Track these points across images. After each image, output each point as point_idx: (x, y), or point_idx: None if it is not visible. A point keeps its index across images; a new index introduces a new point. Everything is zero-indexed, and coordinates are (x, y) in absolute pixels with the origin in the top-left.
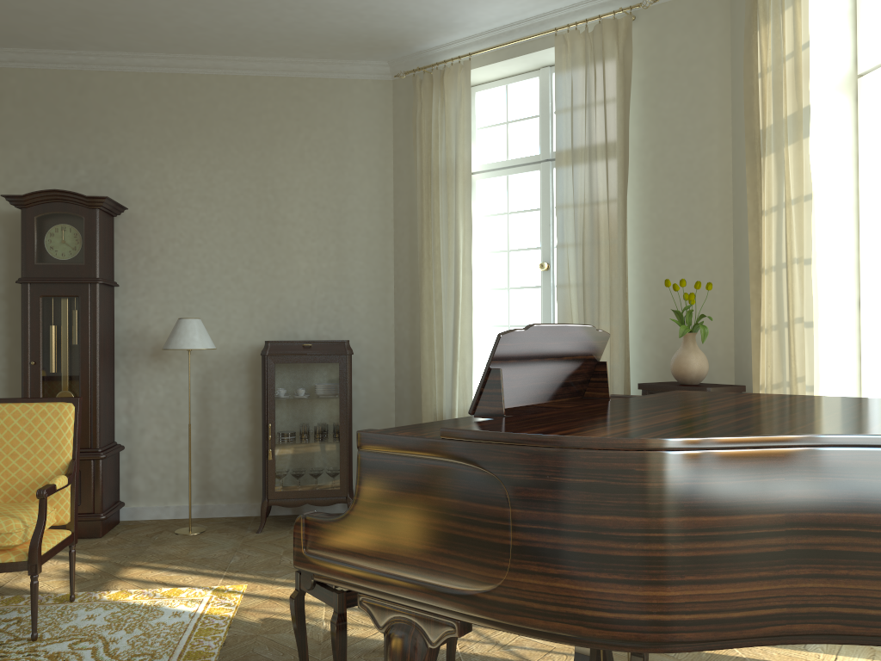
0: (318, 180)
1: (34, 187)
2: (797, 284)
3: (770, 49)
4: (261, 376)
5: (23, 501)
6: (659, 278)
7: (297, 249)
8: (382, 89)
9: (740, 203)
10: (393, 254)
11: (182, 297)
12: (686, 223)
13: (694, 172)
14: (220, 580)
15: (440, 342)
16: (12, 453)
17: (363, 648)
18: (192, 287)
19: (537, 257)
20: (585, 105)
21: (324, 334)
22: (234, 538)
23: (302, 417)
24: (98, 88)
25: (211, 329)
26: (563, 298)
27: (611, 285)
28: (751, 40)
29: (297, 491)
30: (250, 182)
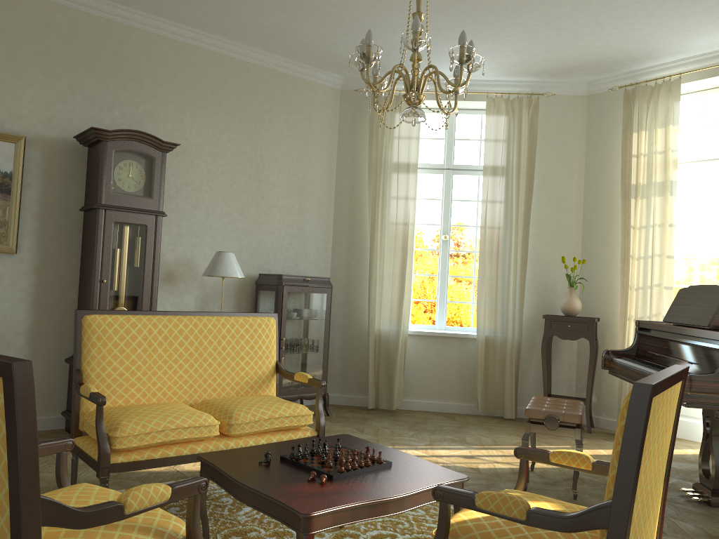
0: (291, 153)
1: (73, 118)
2: (657, 267)
3: (645, 145)
4: (276, 301)
5: (249, 395)
6: (537, 254)
7: (274, 203)
8: (334, 94)
9: (590, 217)
10: (333, 216)
11: (191, 232)
12: (555, 224)
13: (562, 196)
14: None
15: (381, 283)
16: (241, 356)
17: (507, 472)
18: (198, 224)
19: (436, 231)
20: (505, 144)
21: (288, 271)
22: None
23: (302, 333)
24: (135, 42)
25: (210, 260)
26: (483, 260)
27: (517, 255)
28: (626, 136)
29: (296, 389)
30: (246, 146)
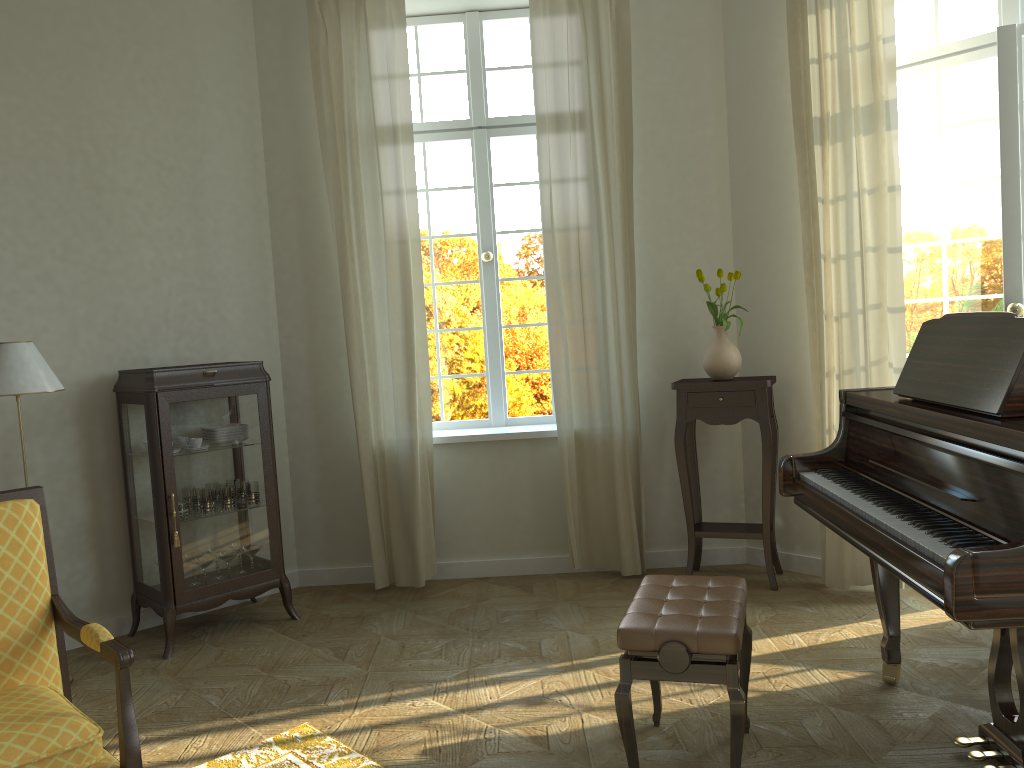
0: (160, 127)
1: None
2: (873, 272)
3: (832, 36)
4: (147, 424)
5: None
6: (654, 269)
7: (137, 230)
8: (238, 3)
9: (744, 191)
10: (270, 240)
11: None
12: (683, 209)
13: (689, 155)
14: (253, 730)
15: (373, 356)
16: None
17: (605, 739)
18: None
19: (471, 246)
20: (573, 67)
21: (188, 356)
22: (145, 674)
23: (214, 478)
24: None
25: None
26: (556, 293)
27: (616, 277)
28: (796, 24)
29: (216, 585)
30: (54, 120)
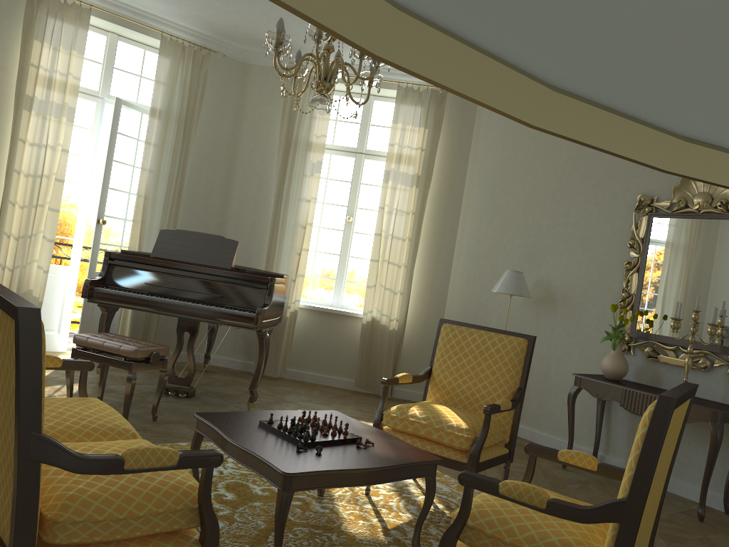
0: None
1: None
2: (44, 188)
3: (48, 60)
4: None
5: None
6: None
7: None
8: None
9: None
10: None
11: None
12: None
13: None
14: None
15: None
16: None
17: None
18: None
19: None
20: None
21: None
22: None
23: None
24: None
25: None
26: None
27: None
28: (27, 40)
29: None
30: None
